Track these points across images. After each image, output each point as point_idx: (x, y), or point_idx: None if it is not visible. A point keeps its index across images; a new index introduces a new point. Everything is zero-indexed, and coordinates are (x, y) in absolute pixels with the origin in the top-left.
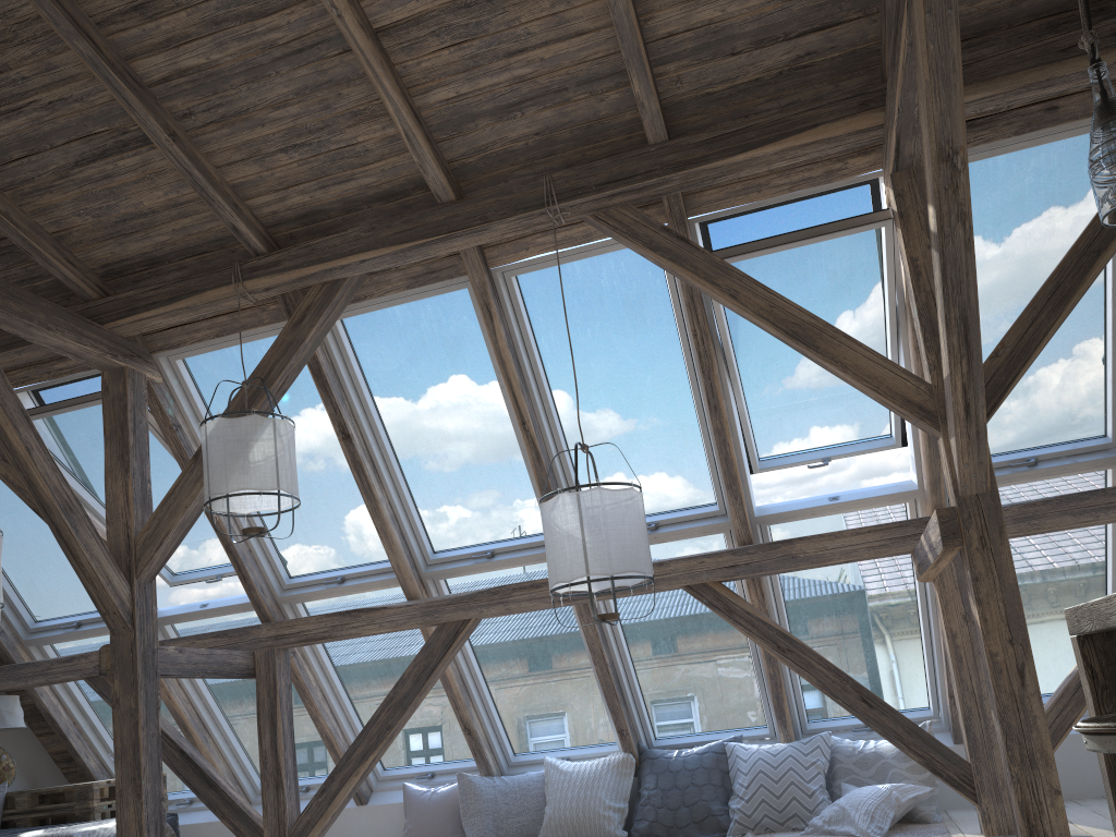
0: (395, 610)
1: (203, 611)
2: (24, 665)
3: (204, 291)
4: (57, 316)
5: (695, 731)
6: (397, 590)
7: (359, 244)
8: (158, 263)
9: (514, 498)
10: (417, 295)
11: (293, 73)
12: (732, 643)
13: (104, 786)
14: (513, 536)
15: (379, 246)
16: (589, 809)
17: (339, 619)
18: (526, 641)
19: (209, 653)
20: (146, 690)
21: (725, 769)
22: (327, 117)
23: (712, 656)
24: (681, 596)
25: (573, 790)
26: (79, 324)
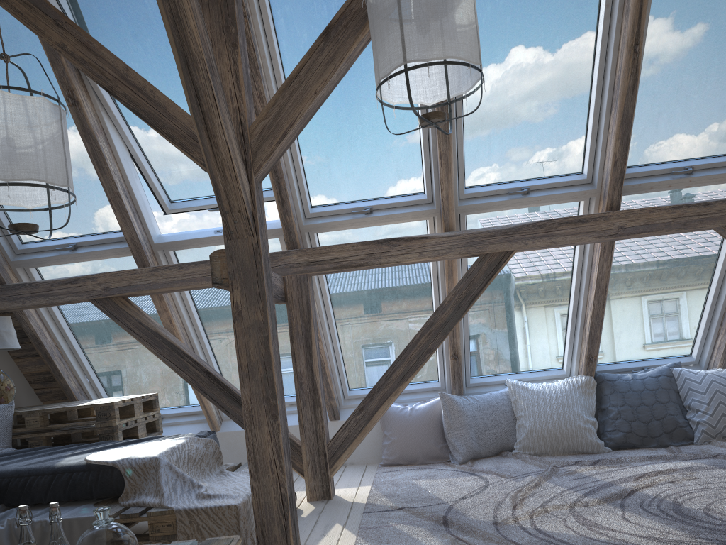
0: (436, 241)
1: (218, 237)
2: (19, 286)
3: None
4: None
5: (631, 359)
6: (415, 224)
7: None
8: None
9: (564, 135)
10: None
11: None
12: (697, 285)
13: (121, 405)
14: (548, 175)
15: None
16: (569, 422)
17: (376, 247)
18: (520, 278)
19: None
20: (269, 303)
21: (676, 390)
22: None
23: (674, 296)
24: (674, 241)
25: (551, 407)
26: None
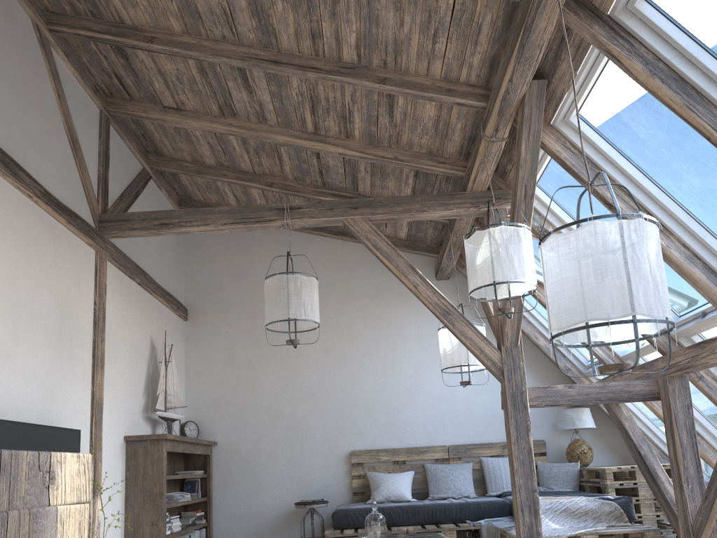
0: None
1: (641, 349)
2: None
3: (478, 149)
4: (428, 201)
5: None
6: None
7: (503, 70)
8: (474, 138)
9: None
10: (592, 69)
11: (382, 2)
12: None
13: (615, 471)
14: None
15: (508, 64)
16: None
17: (694, 351)
18: None
19: (602, 385)
20: (516, 418)
21: None
22: (422, 7)
23: None
24: None
25: None
26: (446, 199)
